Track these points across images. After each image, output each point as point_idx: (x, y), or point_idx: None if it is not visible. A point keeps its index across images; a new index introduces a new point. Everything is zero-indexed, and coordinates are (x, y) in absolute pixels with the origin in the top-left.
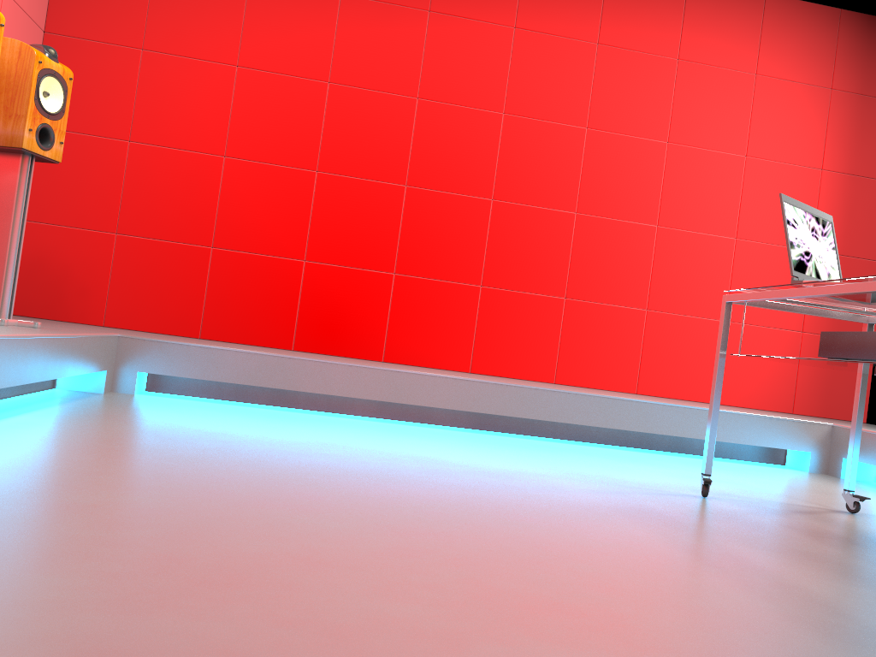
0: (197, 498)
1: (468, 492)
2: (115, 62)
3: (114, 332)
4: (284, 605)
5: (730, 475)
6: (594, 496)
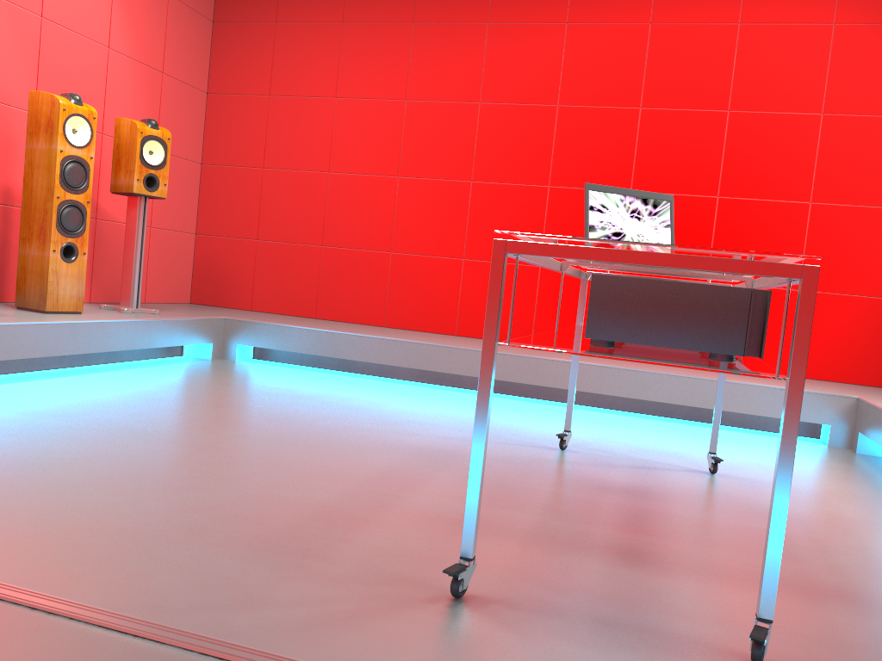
0: (98, 418)
1: (317, 429)
2: (252, 109)
3: (232, 315)
4: (10, 460)
5: (685, 440)
6: (434, 440)
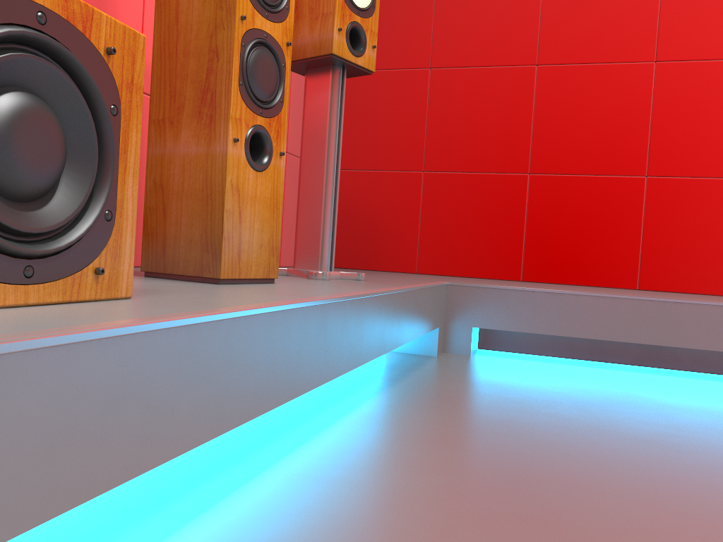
0: None
1: None
2: None
3: (437, 279)
4: None
5: None
6: None
